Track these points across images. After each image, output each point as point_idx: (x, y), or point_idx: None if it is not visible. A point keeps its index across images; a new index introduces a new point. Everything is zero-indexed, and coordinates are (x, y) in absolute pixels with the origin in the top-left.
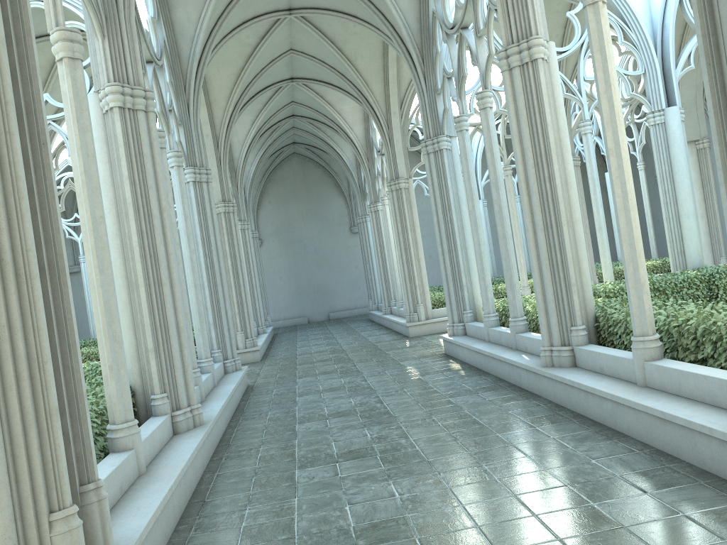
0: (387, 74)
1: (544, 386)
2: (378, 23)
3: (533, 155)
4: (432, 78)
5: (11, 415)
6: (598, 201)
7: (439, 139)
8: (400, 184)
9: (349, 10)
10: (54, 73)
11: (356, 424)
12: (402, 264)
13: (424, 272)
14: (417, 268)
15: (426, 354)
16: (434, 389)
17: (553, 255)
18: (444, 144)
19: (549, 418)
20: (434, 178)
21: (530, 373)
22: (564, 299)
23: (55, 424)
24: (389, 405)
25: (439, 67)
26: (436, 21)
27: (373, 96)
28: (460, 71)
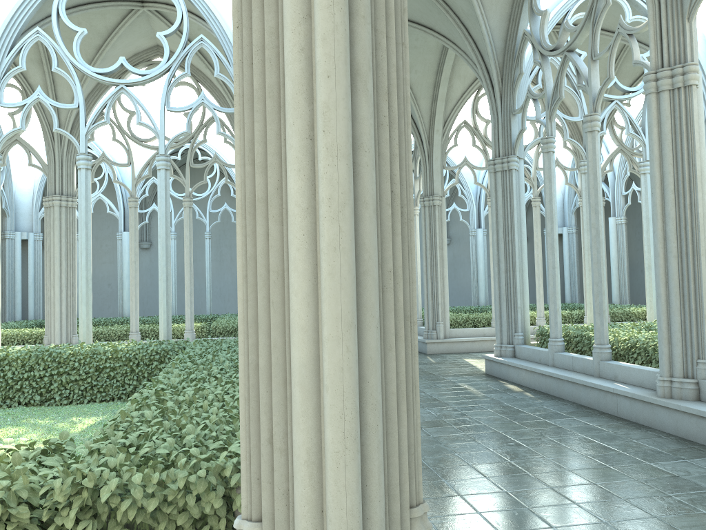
0: (437, 92)
1: (659, 417)
2: (456, 37)
3: (674, 180)
4: (509, 98)
5: (386, 382)
6: (650, 240)
7: (510, 159)
8: (434, 201)
9: (426, 21)
10: (110, 41)
11: (462, 436)
12: (426, 280)
13: (446, 290)
14: (441, 286)
15: (465, 372)
16: (515, 408)
17: (685, 284)
18: (514, 164)
19: (689, 451)
20: (498, 197)
21: (637, 403)
22: (692, 330)
23: (418, 398)
24: (480, 420)
25: (518, 88)
26: (526, 43)
27: (419, 111)
28: (555, 93)
